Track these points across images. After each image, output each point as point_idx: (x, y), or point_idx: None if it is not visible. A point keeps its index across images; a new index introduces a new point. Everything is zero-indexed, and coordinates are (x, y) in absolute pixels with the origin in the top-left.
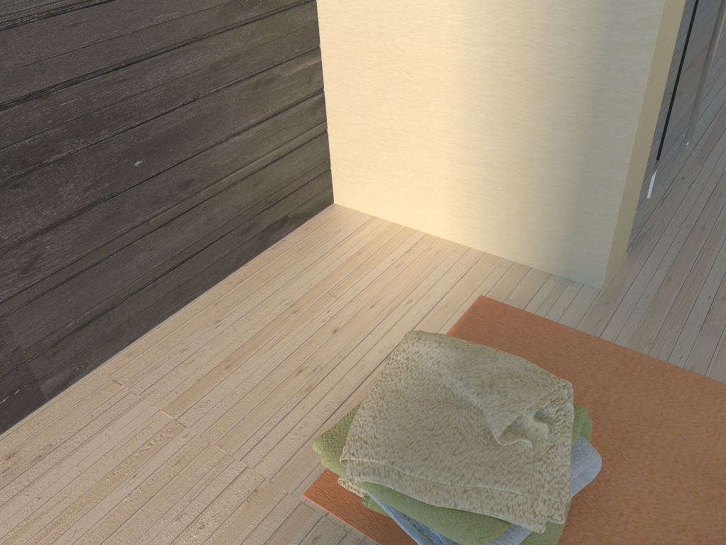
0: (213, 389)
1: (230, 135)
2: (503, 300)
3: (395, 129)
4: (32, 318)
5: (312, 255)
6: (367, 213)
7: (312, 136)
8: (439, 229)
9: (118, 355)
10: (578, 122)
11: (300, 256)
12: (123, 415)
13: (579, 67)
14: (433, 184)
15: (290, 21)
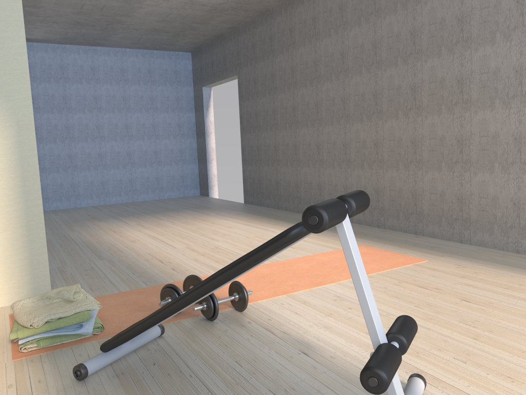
0: None
1: None
2: None
3: None
4: None
5: None
6: None
7: None
8: None
9: None
10: (23, 235)
11: None
12: None
13: (18, 216)
14: None
15: None
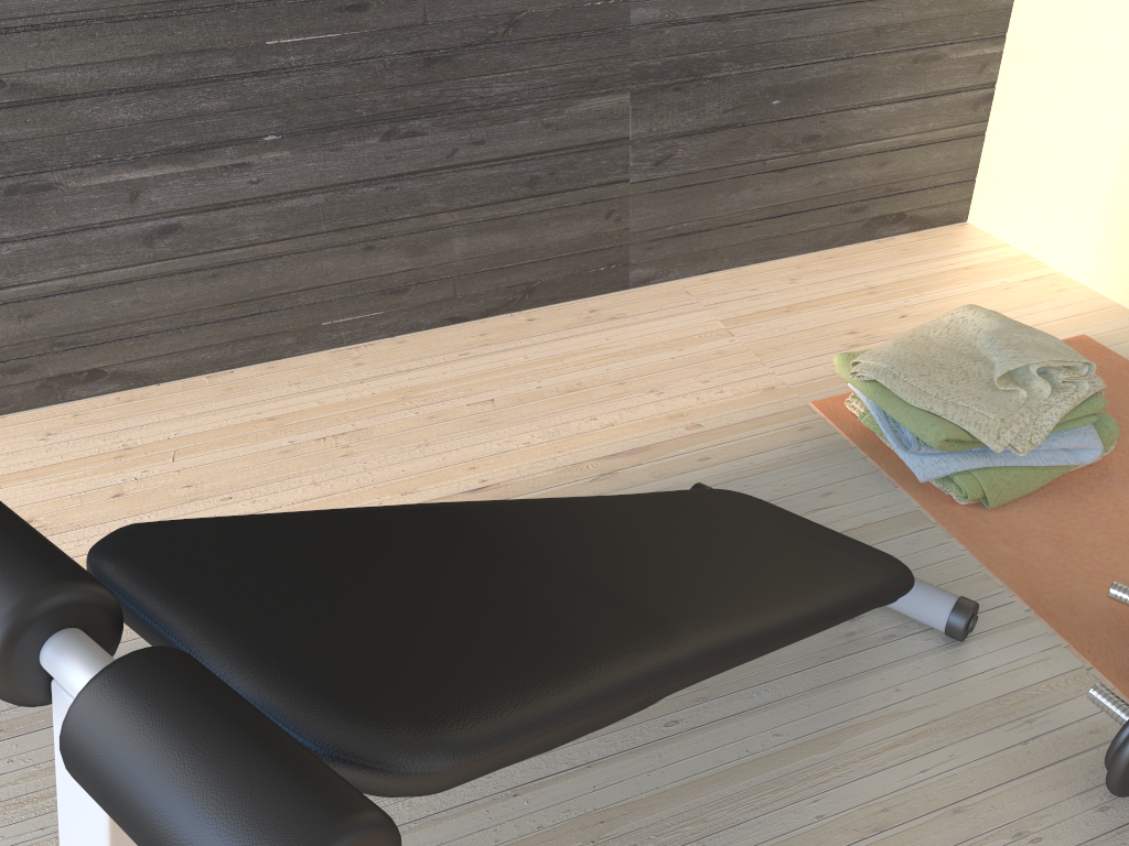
0: (767, 321)
1: (871, 103)
2: (1108, 345)
3: (1060, 140)
4: (646, 207)
5: (914, 257)
6: (1000, 239)
7: (963, 134)
8: (1074, 269)
9: (695, 277)
10: None
11: (901, 255)
12: (685, 314)
13: None
14: (1083, 212)
15: (977, 0)
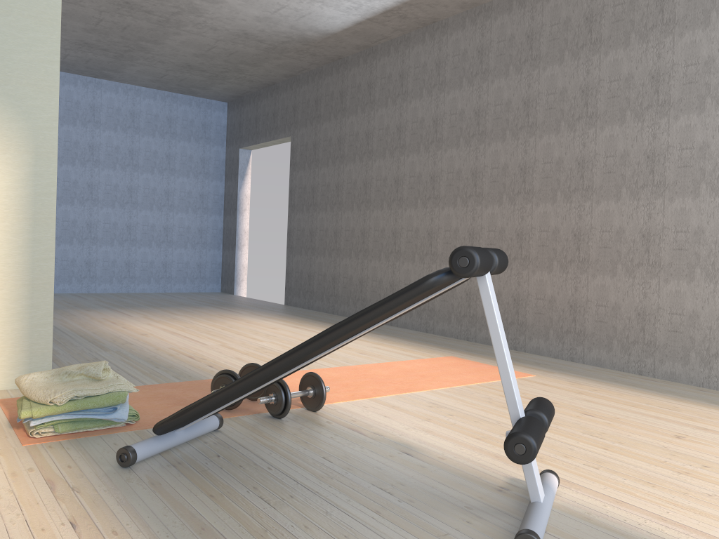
0: None
1: None
2: (12, 397)
3: None
4: None
5: None
6: None
7: None
8: None
9: None
10: (24, 297)
11: None
12: None
13: (21, 271)
14: None
15: None
